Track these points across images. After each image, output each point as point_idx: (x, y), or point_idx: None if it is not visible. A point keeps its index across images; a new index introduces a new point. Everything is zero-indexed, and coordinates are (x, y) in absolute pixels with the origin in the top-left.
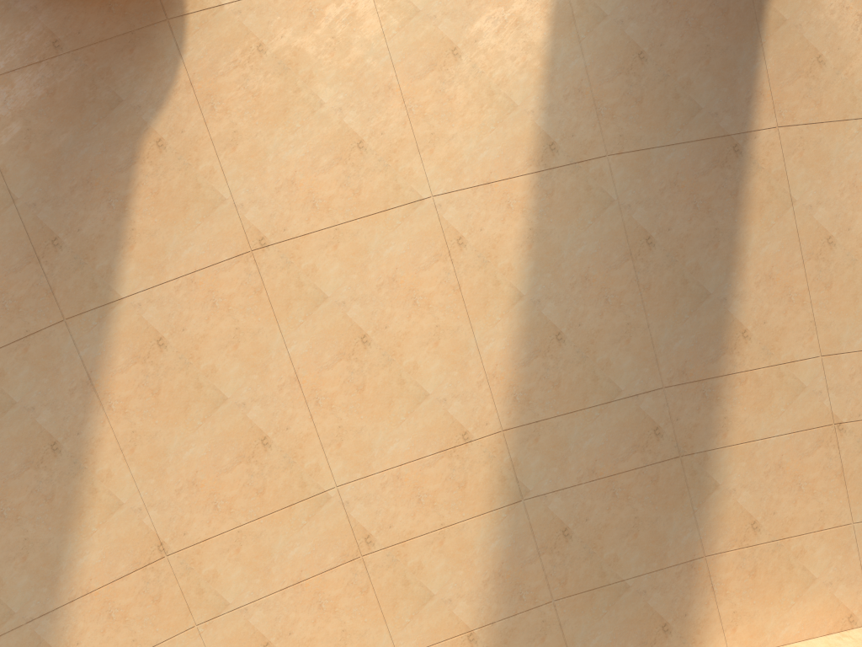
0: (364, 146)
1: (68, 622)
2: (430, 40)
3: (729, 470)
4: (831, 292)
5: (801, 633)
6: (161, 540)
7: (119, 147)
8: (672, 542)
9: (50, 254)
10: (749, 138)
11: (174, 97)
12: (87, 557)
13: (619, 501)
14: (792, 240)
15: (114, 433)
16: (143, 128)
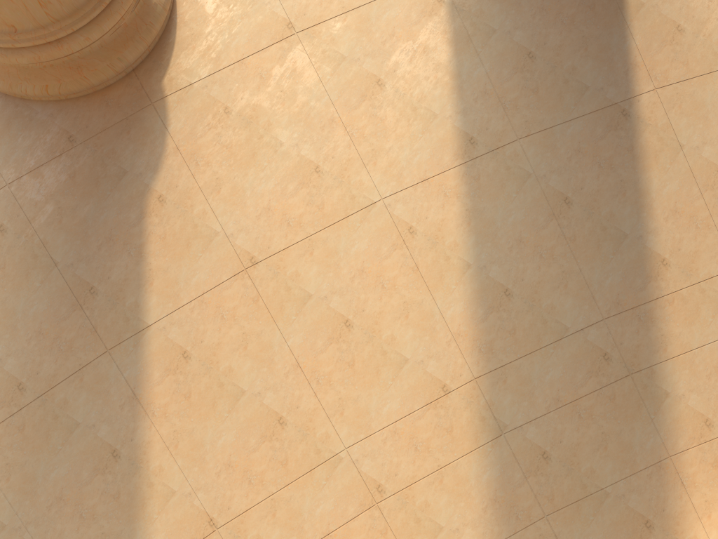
0: (321, 169)
1: None
2: (358, 77)
3: (675, 379)
4: None
5: None
6: (210, 516)
7: (130, 208)
8: (638, 449)
9: (89, 301)
10: (633, 102)
11: (166, 161)
12: None
13: (585, 421)
14: (688, 177)
15: (160, 434)
16: (146, 189)
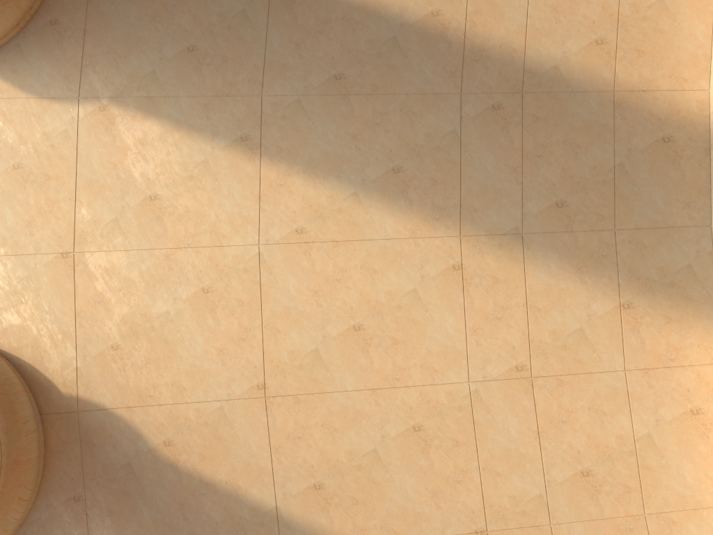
0: (207, 287)
1: None
2: (139, 215)
3: (545, 53)
4: None
5: (706, 21)
6: (473, 531)
7: (163, 475)
8: (594, 116)
9: None
10: None
11: (135, 422)
12: None
13: (546, 153)
14: None
15: None
16: (153, 452)
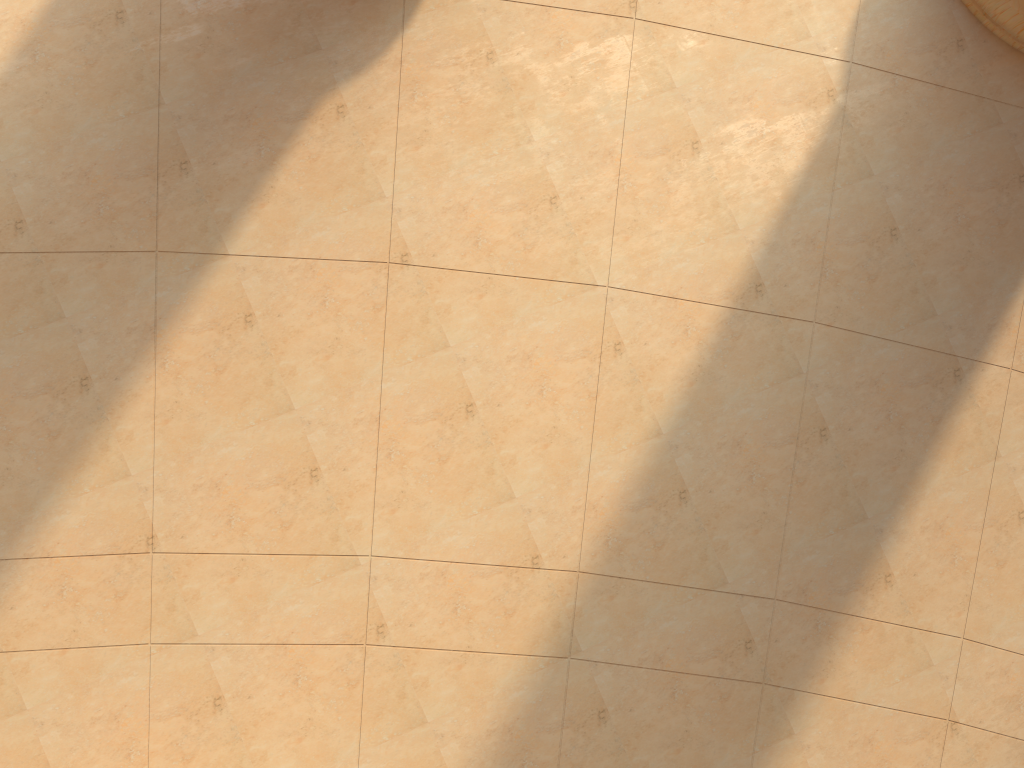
0: (557, 203)
1: (12, 579)
2: (674, 122)
3: (811, 722)
4: (1001, 572)
5: None
6: (153, 533)
7: (295, 96)
8: None
9: (172, 176)
10: (976, 368)
11: (377, 68)
12: (65, 517)
13: (675, 705)
14: (980, 497)
15: (155, 395)
16: (330, 87)
